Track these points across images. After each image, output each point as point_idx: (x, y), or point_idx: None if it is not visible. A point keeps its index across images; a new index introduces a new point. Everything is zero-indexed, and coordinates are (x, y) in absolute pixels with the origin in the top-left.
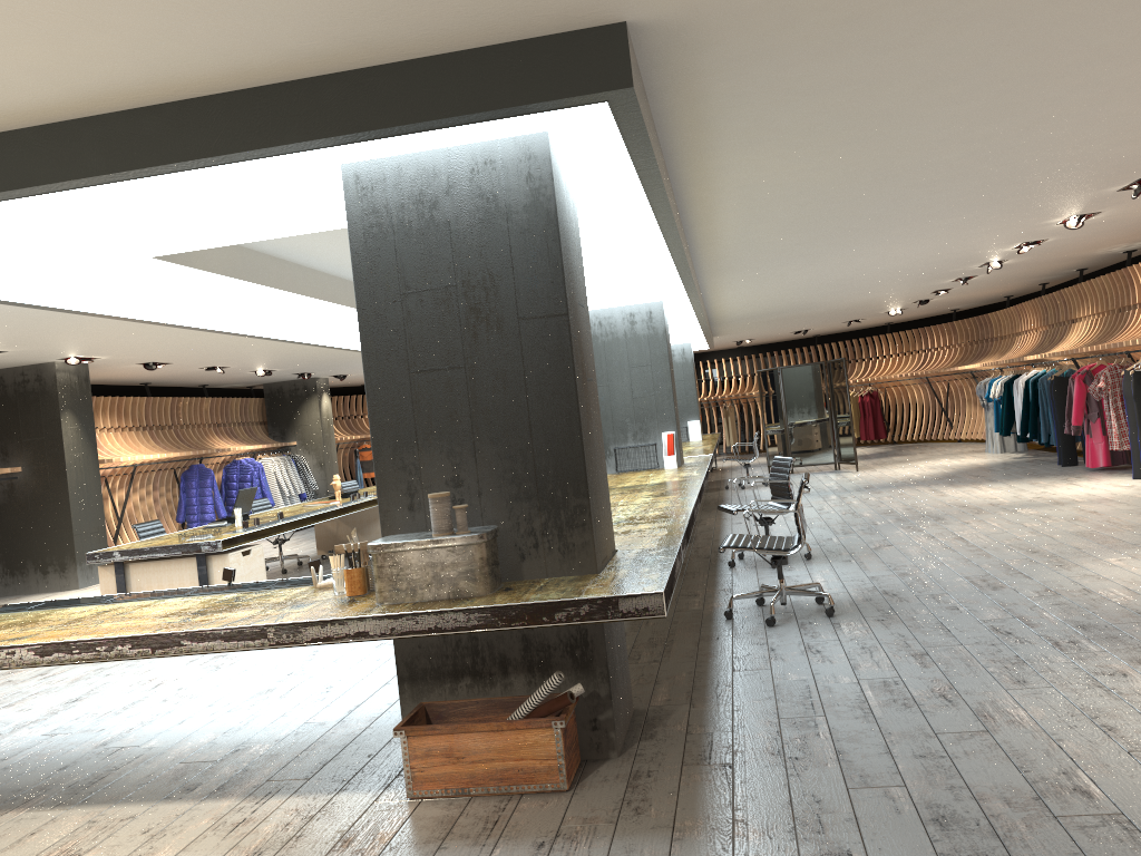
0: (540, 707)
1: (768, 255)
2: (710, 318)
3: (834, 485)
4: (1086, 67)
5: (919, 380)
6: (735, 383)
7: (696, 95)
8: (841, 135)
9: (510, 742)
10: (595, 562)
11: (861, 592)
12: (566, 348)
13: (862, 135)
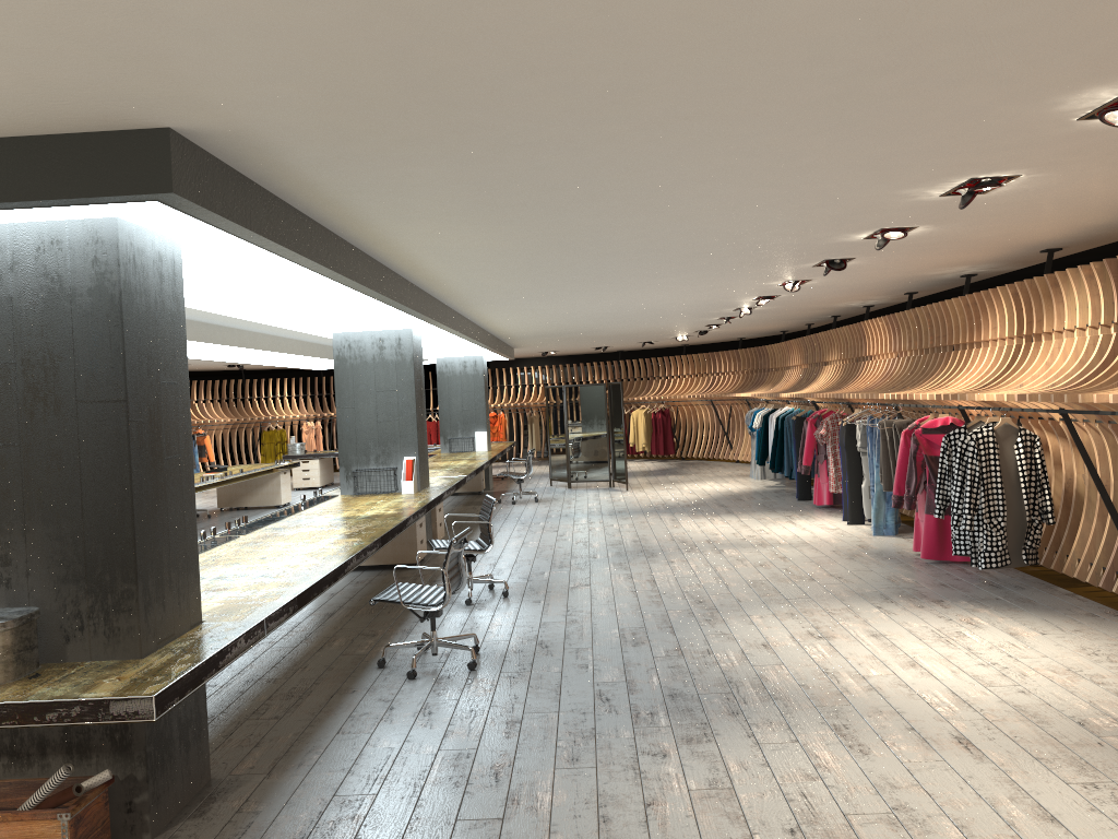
0: (50, 798)
1: (509, 295)
2: (496, 335)
3: (595, 506)
4: (691, 184)
5: (707, 402)
6: (543, 391)
7: (307, 182)
8: (493, 217)
9: (17, 833)
10: (140, 647)
11: (521, 641)
12: (123, 434)
13: (515, 218)
